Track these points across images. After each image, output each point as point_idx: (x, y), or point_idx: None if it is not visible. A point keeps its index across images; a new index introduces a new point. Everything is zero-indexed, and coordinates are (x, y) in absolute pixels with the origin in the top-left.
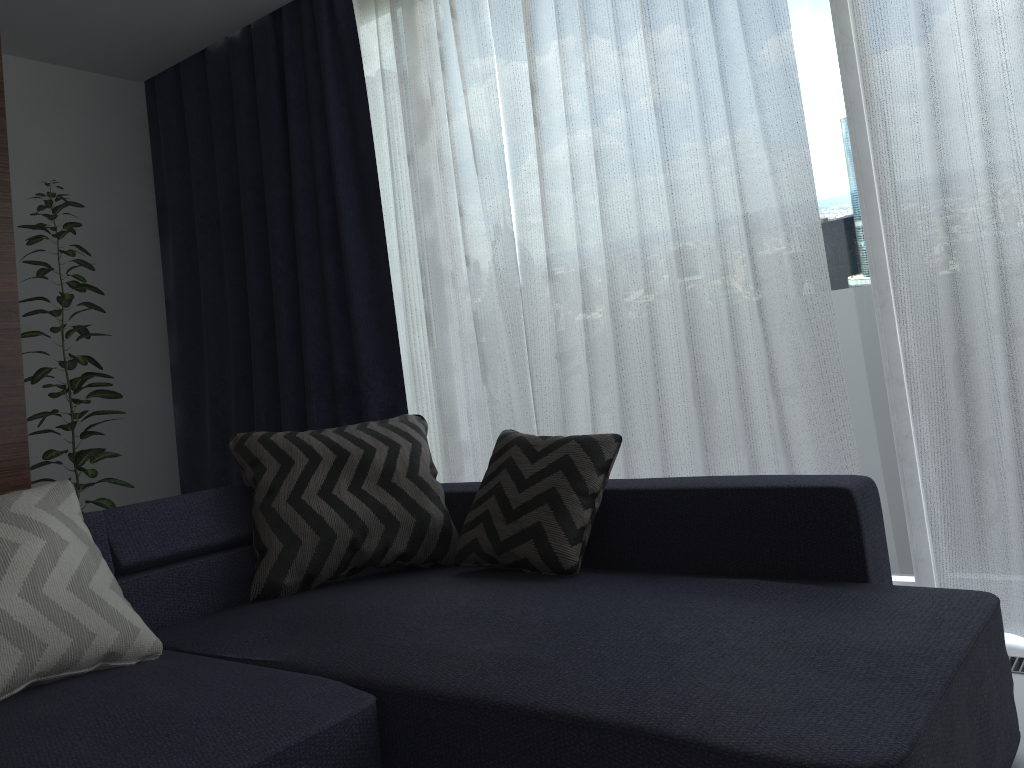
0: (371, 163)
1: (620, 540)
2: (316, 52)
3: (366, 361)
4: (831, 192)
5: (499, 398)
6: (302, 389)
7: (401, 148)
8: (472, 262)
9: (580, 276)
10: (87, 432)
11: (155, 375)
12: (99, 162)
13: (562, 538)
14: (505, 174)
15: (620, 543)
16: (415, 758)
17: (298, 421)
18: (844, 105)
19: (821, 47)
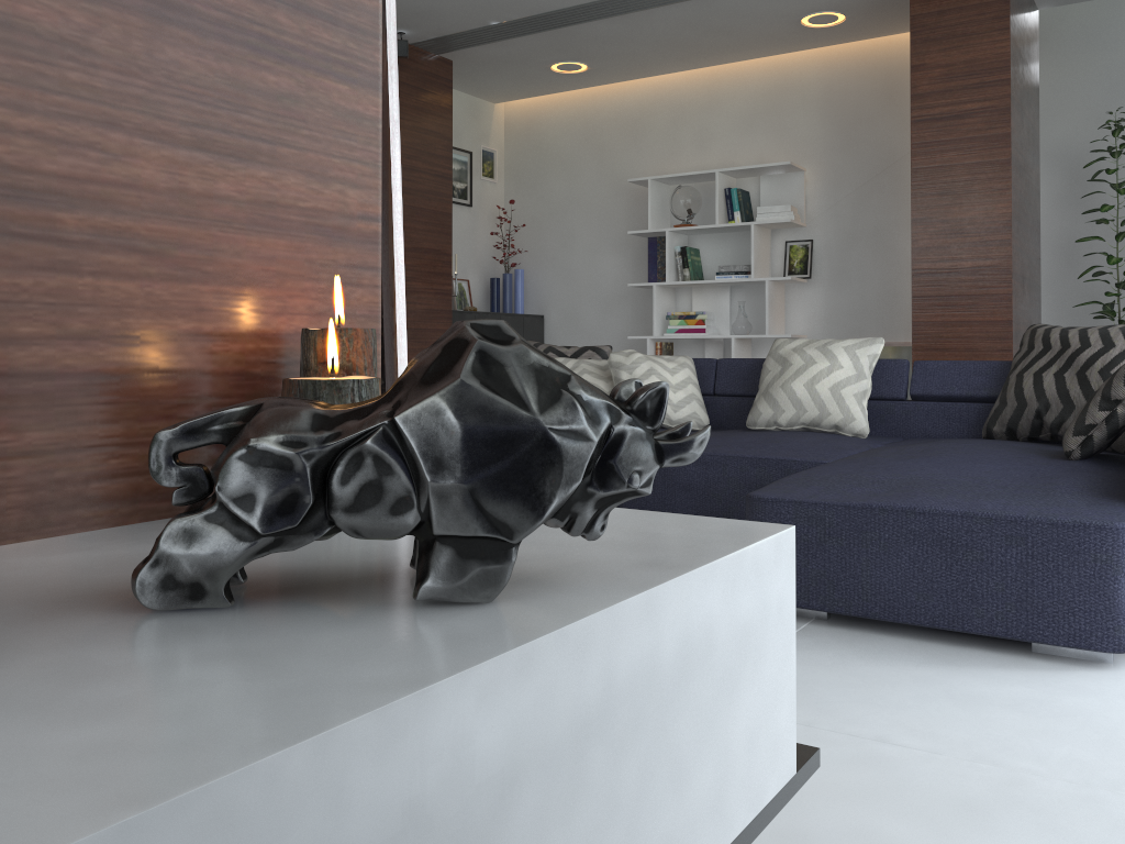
0: None
1: None
2: None
3: None
4: None
5: None
6: None
7: None
8: None
9: None
10: (1120, 320)
11: None
12: None
13: (1071, 428)
14: None
15: None
16: None
17: None
18: None
19: None
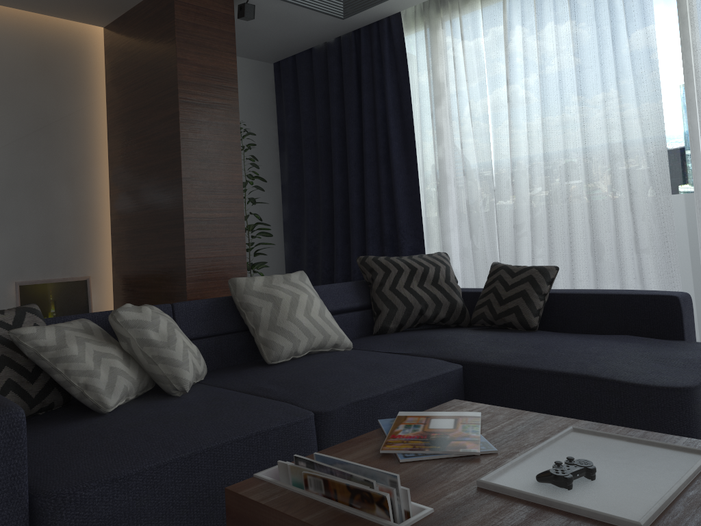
0: (410, 116)
1: (556, 317)
2: (379, 53)
3: (402, 224)
4: (675, 147)
5: (478, 247)
6: (362, 237)
7: (426, 109)
8: (467, 173)
9: (529, 184)
10: (257, 253)
11: (275, 225)
12: (251, 108)
13: (529, 313)
14: (488, 127)
15: (556, 319)
16: (479, 391)
17: (360, 254)
18: (685, 101)
19: (674, 69)
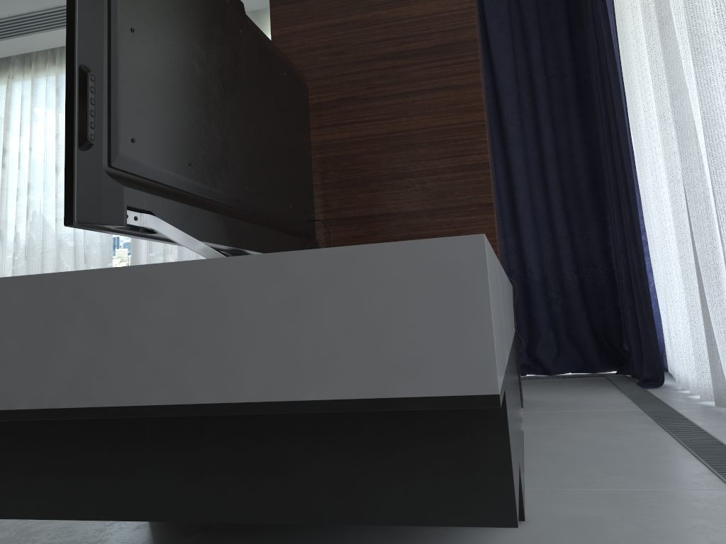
0: None
1: None
2: None
3: None
4: None
5: None
6: None
7: None
8: None
9: (14, 239)
10: None
11: None
12: None
13: None
14: None
15: None
16: None
17: None
18: None
19: None
